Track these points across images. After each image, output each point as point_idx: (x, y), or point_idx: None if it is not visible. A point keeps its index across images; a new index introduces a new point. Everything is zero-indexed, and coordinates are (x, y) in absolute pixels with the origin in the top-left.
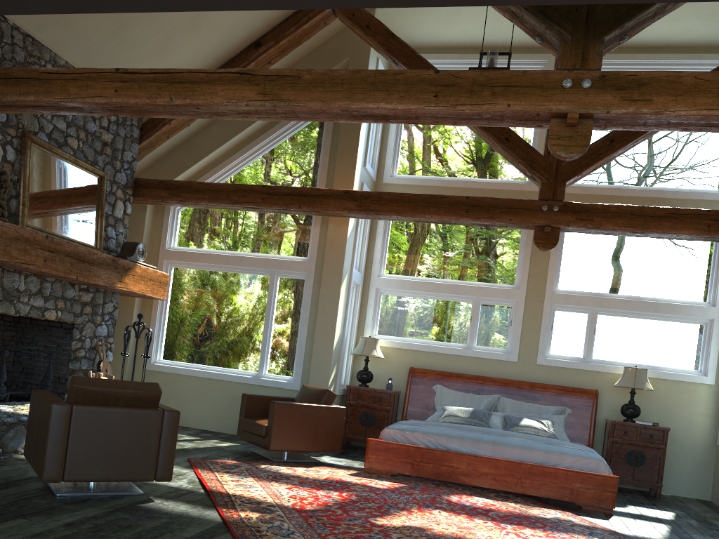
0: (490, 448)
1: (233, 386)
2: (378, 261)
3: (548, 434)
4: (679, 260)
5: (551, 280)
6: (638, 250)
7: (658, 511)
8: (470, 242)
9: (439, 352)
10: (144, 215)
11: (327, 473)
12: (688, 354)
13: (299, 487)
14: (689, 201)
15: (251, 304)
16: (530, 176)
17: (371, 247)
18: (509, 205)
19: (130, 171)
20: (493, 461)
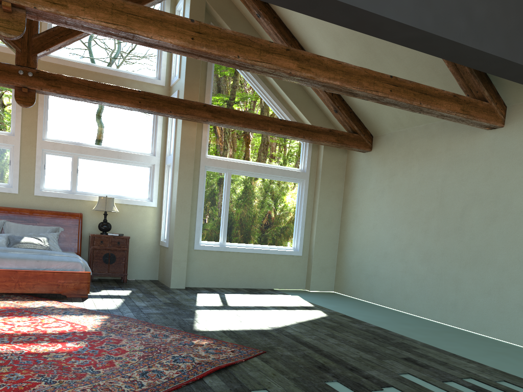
0: None
1: None
2: None
3: (44, 247)
4: (132, 123)
5: (41, 130)
6: (105, 113)
7: (121, 291)
8: None
9: None
10: None
11: None
12: (141, 187)
13: None
14: (136, 82)
15: None
16: (7, 44)
17: None
18: None
19: None
20: None
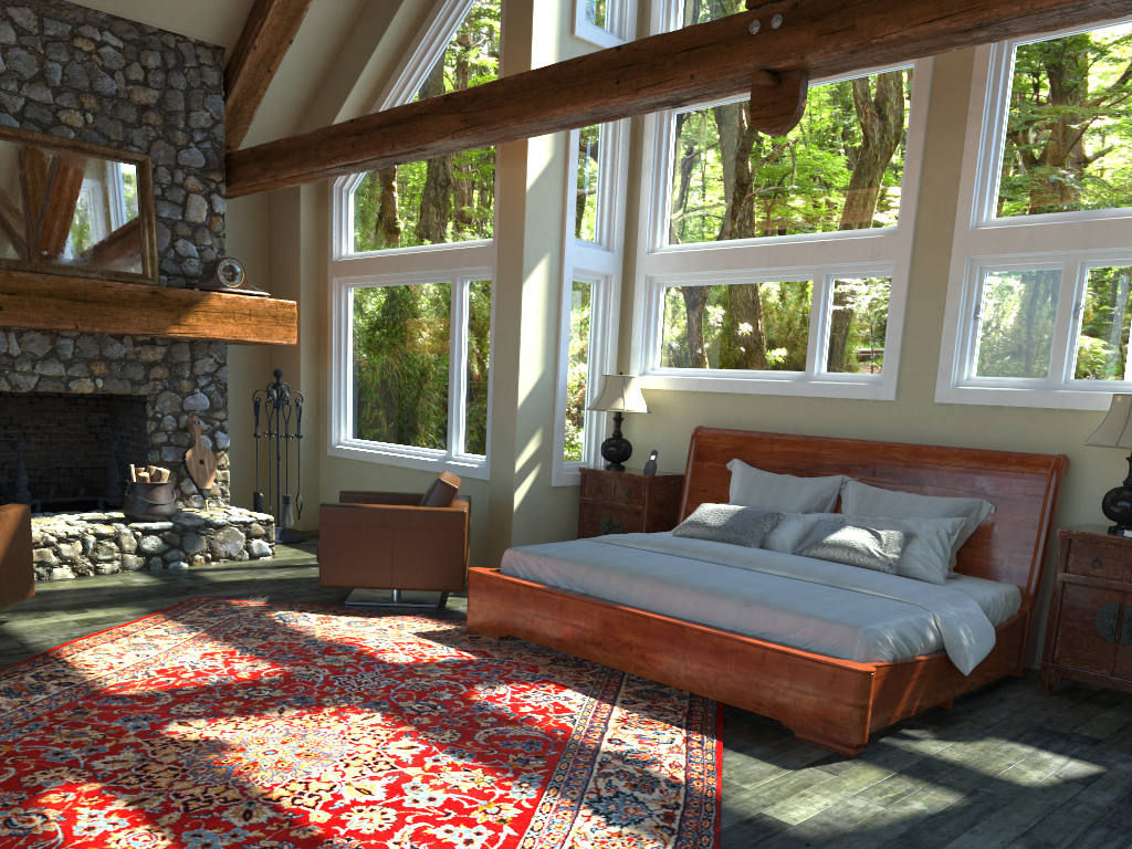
0: (649, 592)
1: (418, 477)
2: (646, 222)
3: (874, 562)
4: None
5: (967, 200)
6: None
7: (1050, 762)
8: (810, 146)
9: (750, 393)
10: (299, 211)
11: (377, 629)
12: None
13: (235, 653)
14: None
15: (437, 335)
16: None
17: (637, 196)
18: (689, 44)
19: (213, 143)
20: (640, 620)
